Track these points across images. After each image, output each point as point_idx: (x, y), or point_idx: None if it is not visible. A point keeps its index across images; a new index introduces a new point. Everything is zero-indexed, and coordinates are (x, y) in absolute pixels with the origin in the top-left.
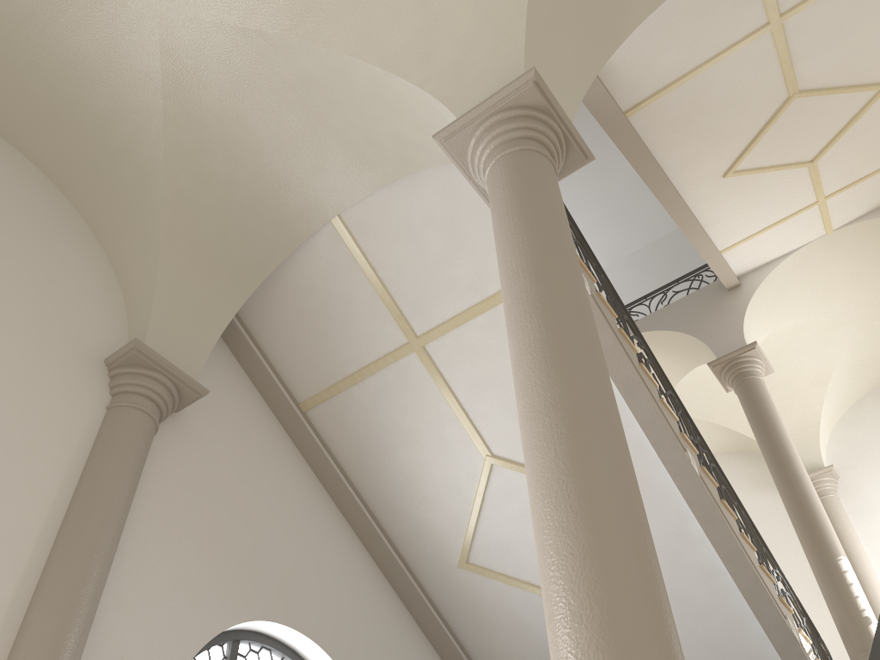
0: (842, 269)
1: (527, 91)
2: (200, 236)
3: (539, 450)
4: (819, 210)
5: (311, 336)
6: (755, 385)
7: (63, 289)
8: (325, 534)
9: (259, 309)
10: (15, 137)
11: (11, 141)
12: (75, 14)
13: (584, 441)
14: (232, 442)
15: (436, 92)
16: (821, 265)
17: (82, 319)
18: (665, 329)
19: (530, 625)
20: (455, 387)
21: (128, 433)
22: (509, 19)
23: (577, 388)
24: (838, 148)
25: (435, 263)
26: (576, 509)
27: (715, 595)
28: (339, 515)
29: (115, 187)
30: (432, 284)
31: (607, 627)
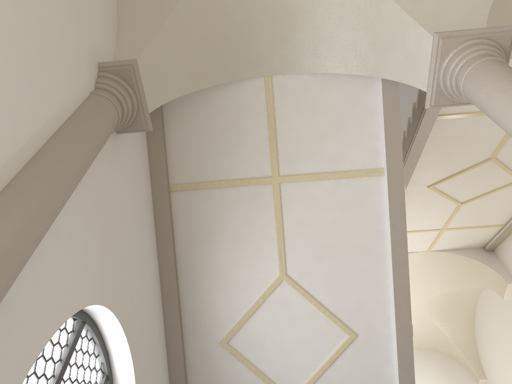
0: (423, 274)
1: (506, 36)
2: (190, 33)
3: None
4: (437, 234)
5: (206, 143)
6: None
7: None
8: (150, 280)
9: (180, 109)
10: None
11: None
12: None
13: None
14: (132, 179)
15: (419, 20)
16: (415, 267)
17: (97, 26)
18: None
19: None
20: (285, 218)
21: (106, 115)
22: (478, 5)
23: None
24: (475, 203)
25: (316, 135)
26: None
27: None
28: (158, 273)
29: None
30: (307, 147)
31: None
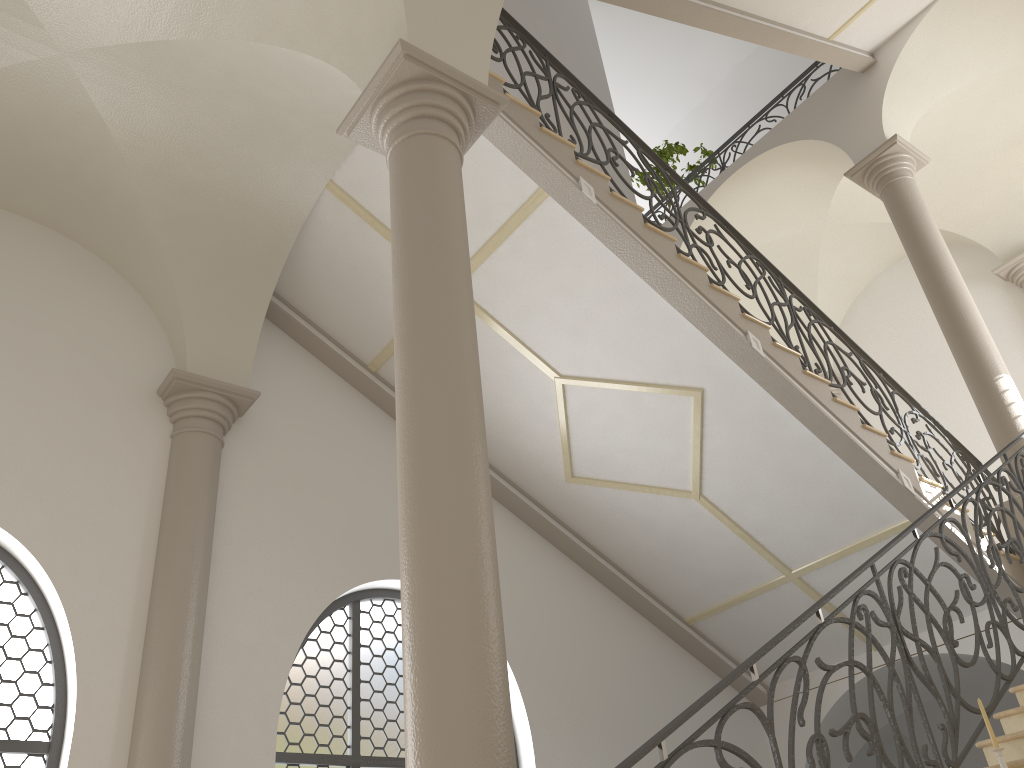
0: (1008, 2)
1: (401, 67)
2: (205, 245)
3: (399, 495)
4: None
5: (353, 301)
6: (901, 188)
7: (97, 337)
8: None
9: (297, 287)
10: (4, 202)
11: (3, 207)
12: None
13: (426, 484)
14: (306, 425)
15: (342, 65)
16: (978, 7)
17: (124, 360)
18: (796, 139)
19: (651, 520)
20: (502, 320)
21: (192, 457)
22: None
23: (427, 429)
24: None
25: None
26: (414, 552)
27: (821, 464)
28: None
29: (110, 222)
30: None
31: (423, 655)
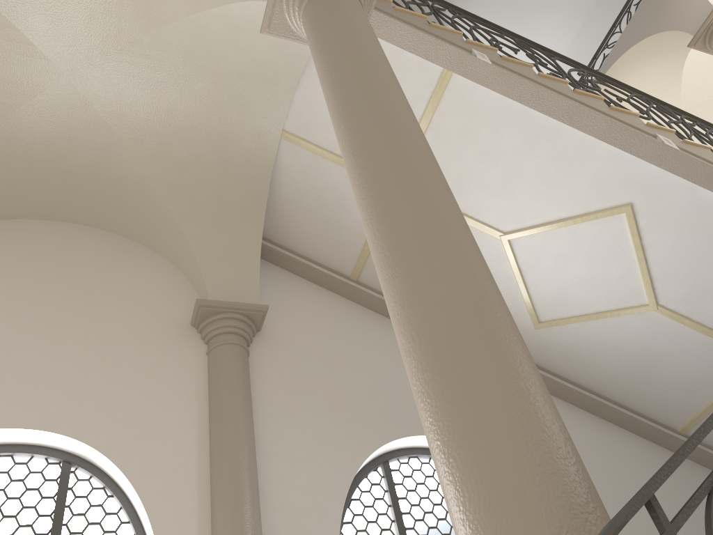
0: None
1: None
2: (203, 205)
3: (366, 230)
4: None
5: (325, 226)
6: None
7: (140, 293)
8: None
9: (282, 229)
10: (59, 215)
11: (60, 219)
12: (26, 115)
13: (388, 202)
14: (312, 329)
15: None
16: None
17: (162, 305)
18: (638, 41)
19: (620, 343)
20: None
21: (225, 363)
22: None
23: (377, 161)
24: None
25: None
26: (391, 263)
27: None
28: None
29: (133, 208)
30: None
31: (425, 349)
